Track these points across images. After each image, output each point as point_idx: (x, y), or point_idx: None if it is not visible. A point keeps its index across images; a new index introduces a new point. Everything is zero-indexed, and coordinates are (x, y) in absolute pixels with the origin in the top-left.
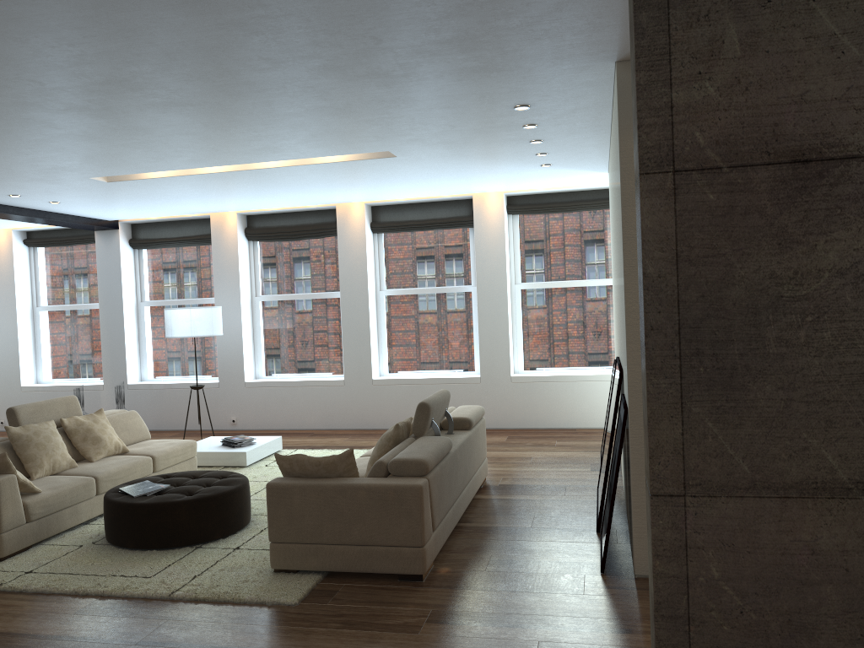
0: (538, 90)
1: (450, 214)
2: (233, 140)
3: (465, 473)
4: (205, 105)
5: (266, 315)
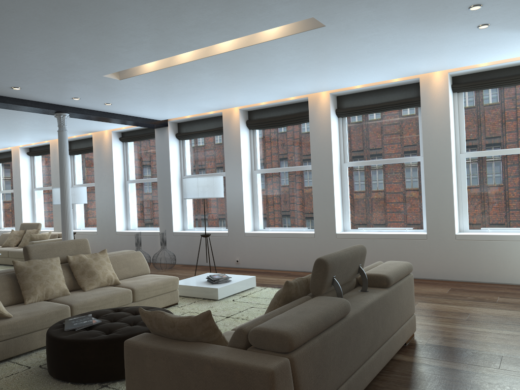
0: None
1: (400, 97)
2: (163, 14)
3: (375, 337)
4: None
5: (261, 183)
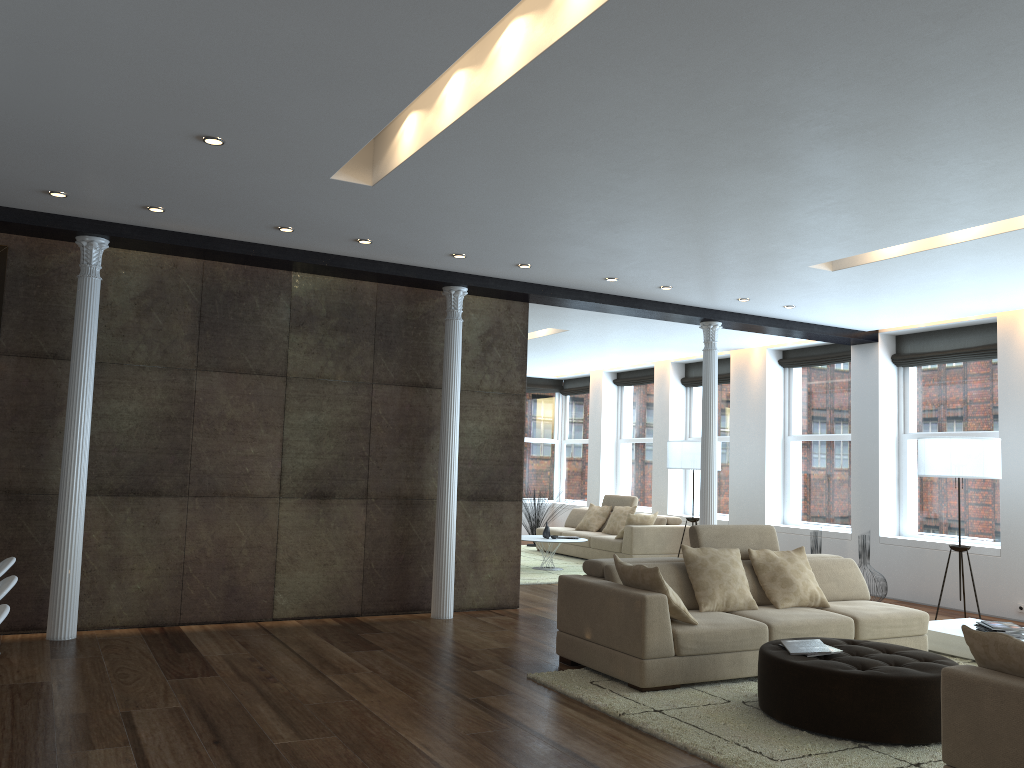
0: None
1: None
2: (961, 179)
3: None
4: (889, 124)
5: None
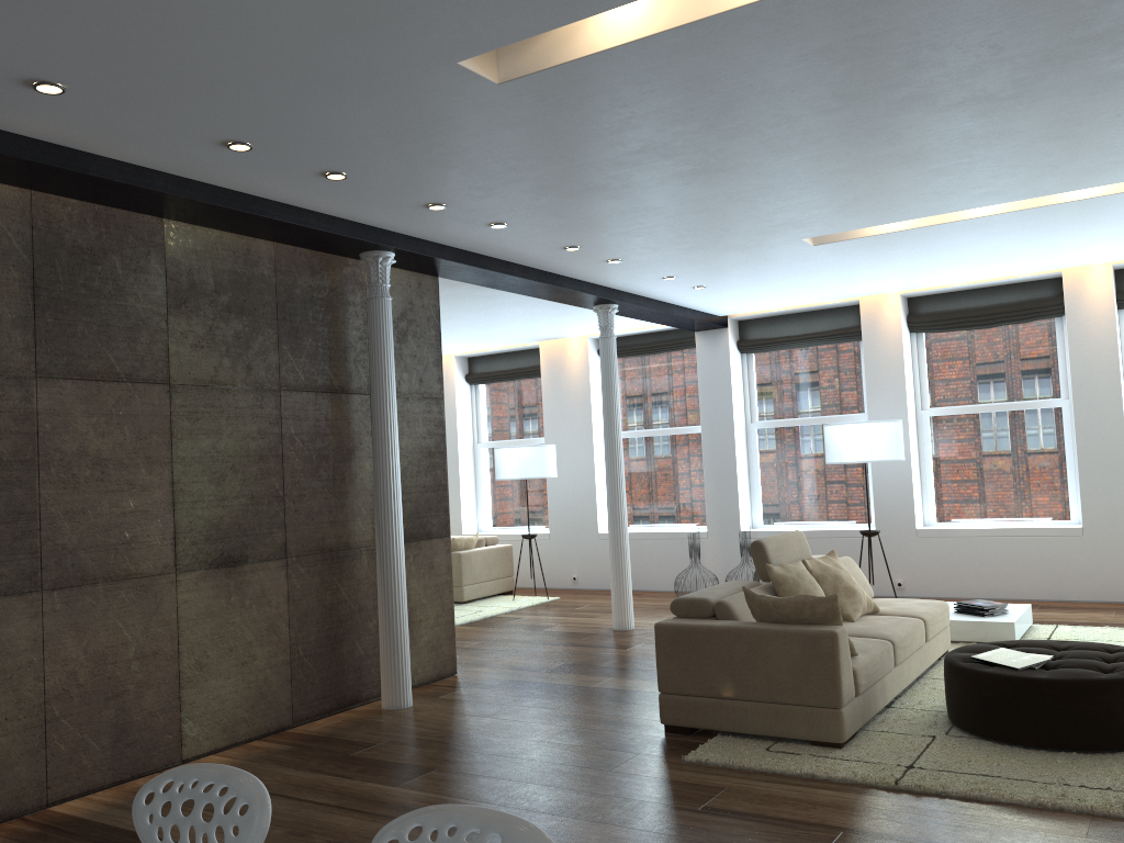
0: None
1: None
2: (1109, 145)
3: None
4: None
5: (938, 435)
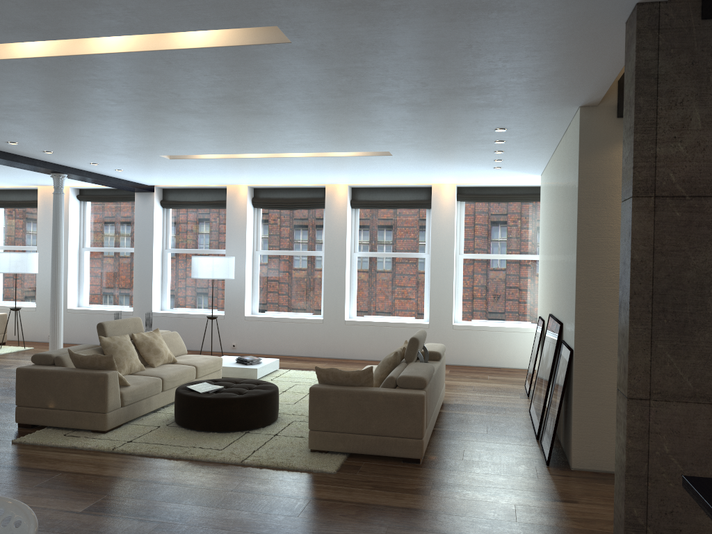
0: (517, 120)
1: (412, 198)
2: (282, 137)
3: (437, 392)
4: (280, 115)
5: (263, 265)
